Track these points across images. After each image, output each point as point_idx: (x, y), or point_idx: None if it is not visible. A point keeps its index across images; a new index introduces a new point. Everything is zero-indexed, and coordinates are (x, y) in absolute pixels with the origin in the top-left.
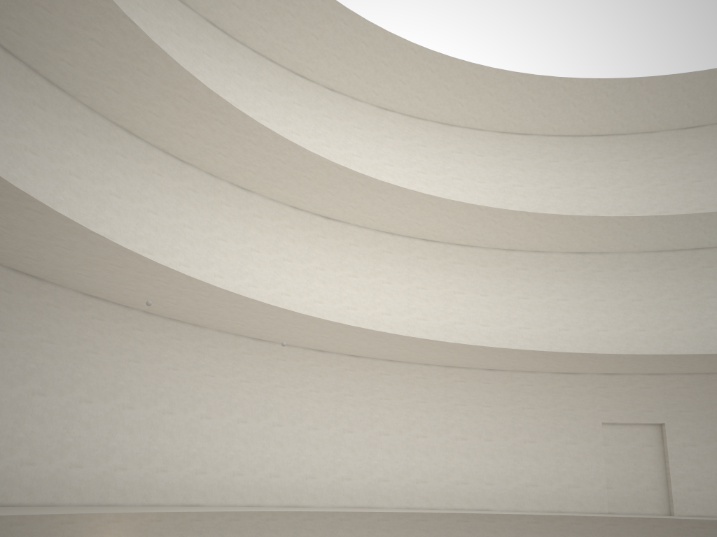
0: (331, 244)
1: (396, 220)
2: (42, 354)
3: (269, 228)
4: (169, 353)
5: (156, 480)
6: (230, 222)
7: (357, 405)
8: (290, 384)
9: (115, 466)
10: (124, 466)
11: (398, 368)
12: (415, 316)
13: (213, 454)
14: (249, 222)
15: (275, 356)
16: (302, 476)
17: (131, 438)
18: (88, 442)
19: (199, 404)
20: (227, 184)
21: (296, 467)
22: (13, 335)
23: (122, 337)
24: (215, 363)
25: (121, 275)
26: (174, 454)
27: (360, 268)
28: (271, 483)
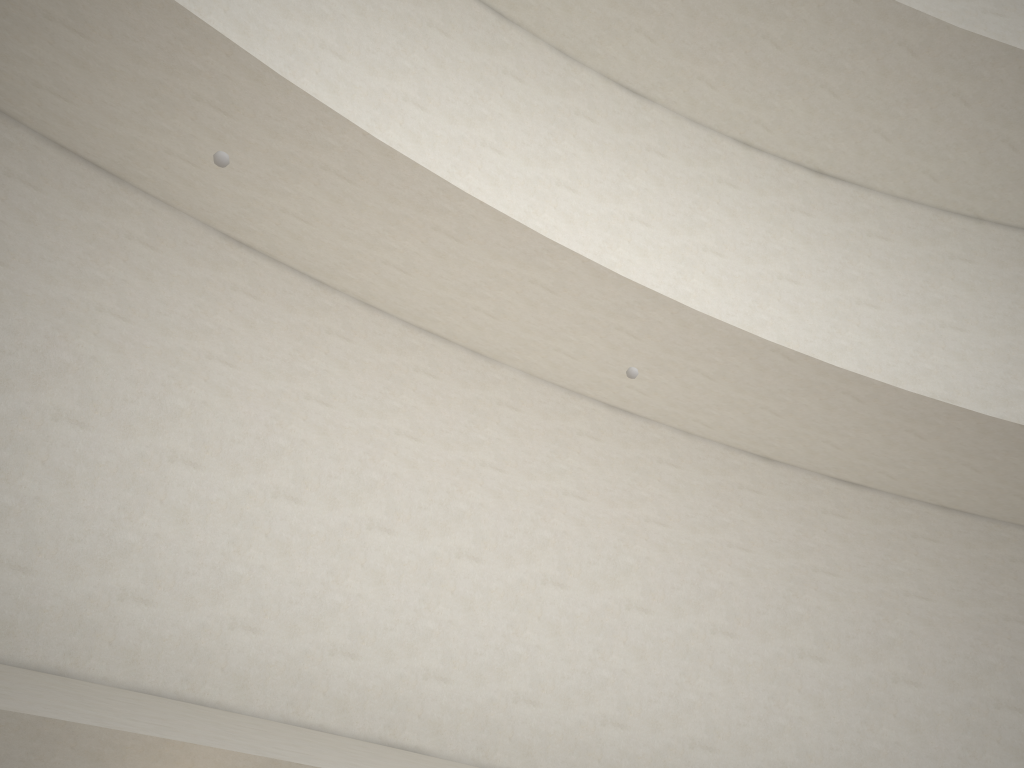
0: (822, 230)
1: (994, 174)
2: (95, 339)
3: (678, 181)
4: (406, 401)
5: (327, 671)
6: (589, 155)
7: (843, 598)
8: (681, 521)
9: (232, 620)
10: (256, 623)
11: (961, 528)
12: (1021, 412)
13: (472, 643)
14: (635, 161)
15: (654, 453)
16: (681, 739)
17: (284, 565)
18: (176, 552)
19: (457, 525)
20: (594, 78)
21: (670, 715)
22: (28, 281)
23: (300, 345)
24: (509, 442)
25: (245, 153)
26: (380, 624)
27: (887, 288)
28: (603, 739)
